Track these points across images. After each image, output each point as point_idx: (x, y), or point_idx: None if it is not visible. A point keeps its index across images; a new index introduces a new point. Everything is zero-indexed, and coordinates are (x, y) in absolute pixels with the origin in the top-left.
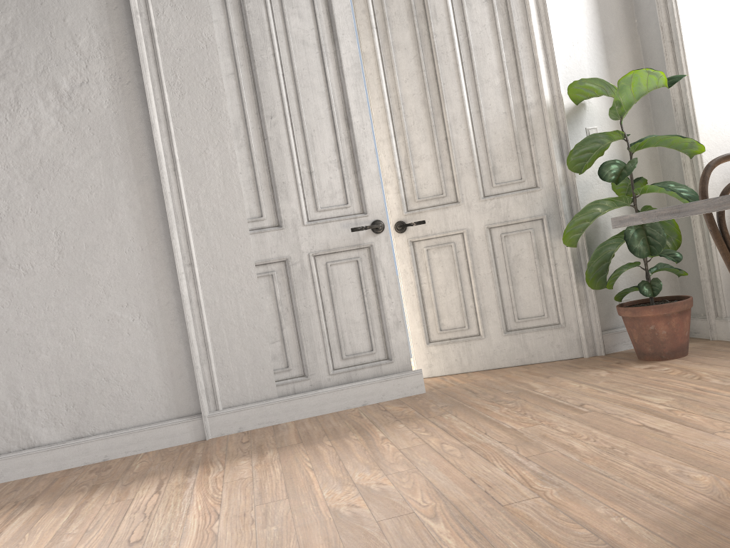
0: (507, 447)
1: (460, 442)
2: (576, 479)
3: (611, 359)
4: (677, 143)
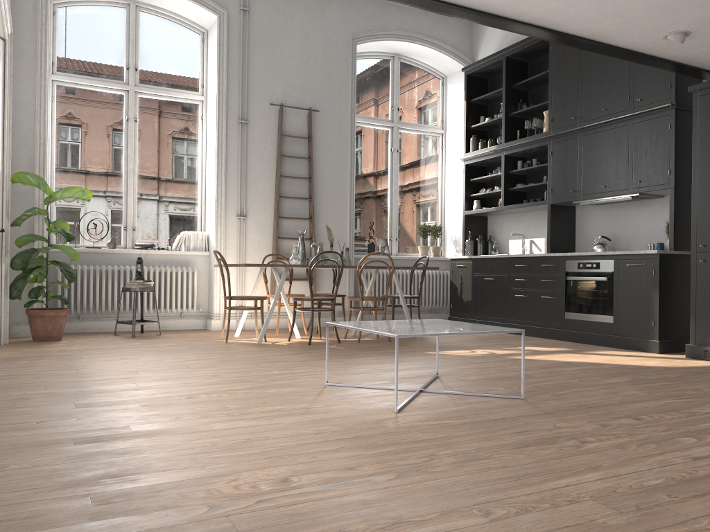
0: (165, 352)
1: (144, 355)
2: (215, 349)
3: (25, 343)
4: (58, 225)
